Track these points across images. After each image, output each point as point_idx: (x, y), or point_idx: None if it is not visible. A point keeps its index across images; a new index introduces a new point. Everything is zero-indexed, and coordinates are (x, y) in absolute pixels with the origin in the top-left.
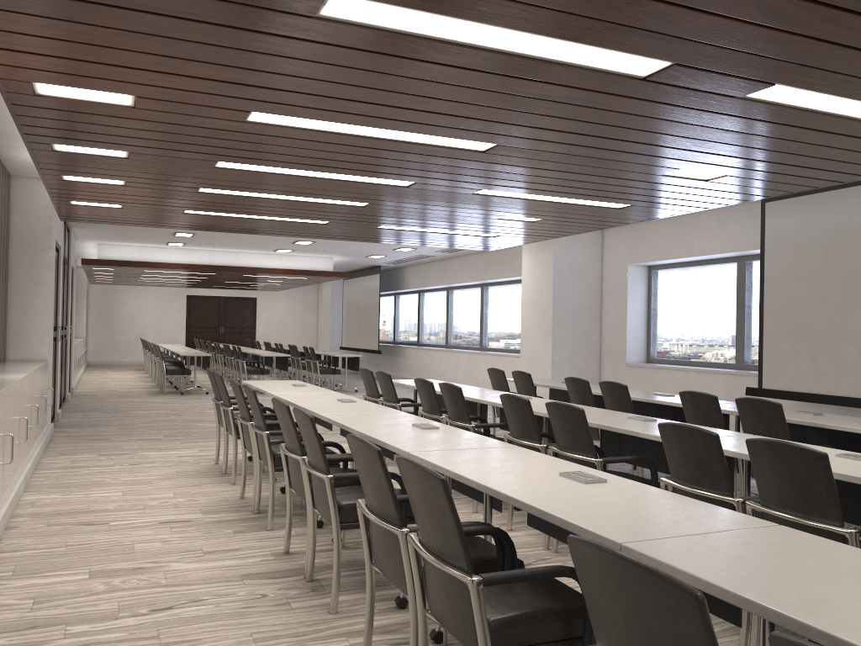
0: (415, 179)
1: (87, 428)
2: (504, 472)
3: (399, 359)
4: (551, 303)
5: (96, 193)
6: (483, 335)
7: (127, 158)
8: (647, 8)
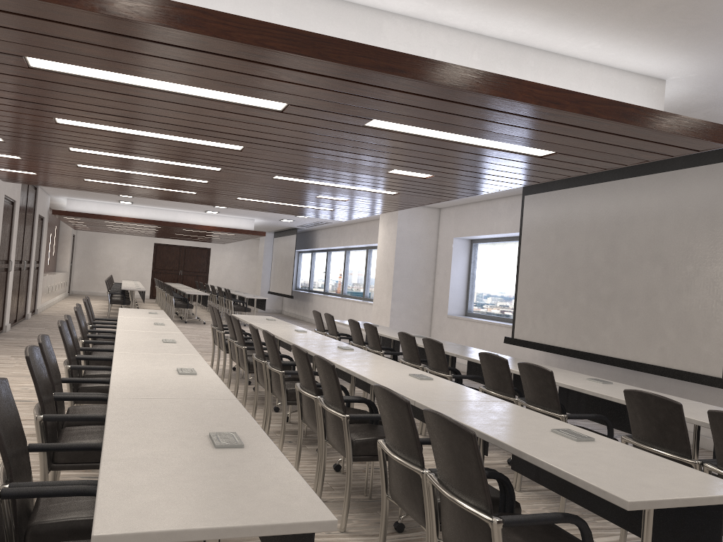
0: (218, 166)
1: (22, 338)
2: (145, 365)
3: (309, 304)
4: (393, 264)
5: (8, 164)
6: (365, 287)
7: (5, 142)
8: (223, 73)
